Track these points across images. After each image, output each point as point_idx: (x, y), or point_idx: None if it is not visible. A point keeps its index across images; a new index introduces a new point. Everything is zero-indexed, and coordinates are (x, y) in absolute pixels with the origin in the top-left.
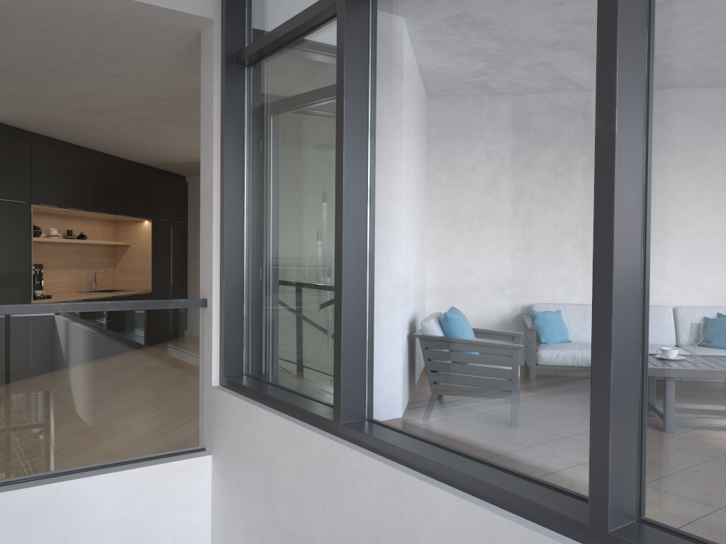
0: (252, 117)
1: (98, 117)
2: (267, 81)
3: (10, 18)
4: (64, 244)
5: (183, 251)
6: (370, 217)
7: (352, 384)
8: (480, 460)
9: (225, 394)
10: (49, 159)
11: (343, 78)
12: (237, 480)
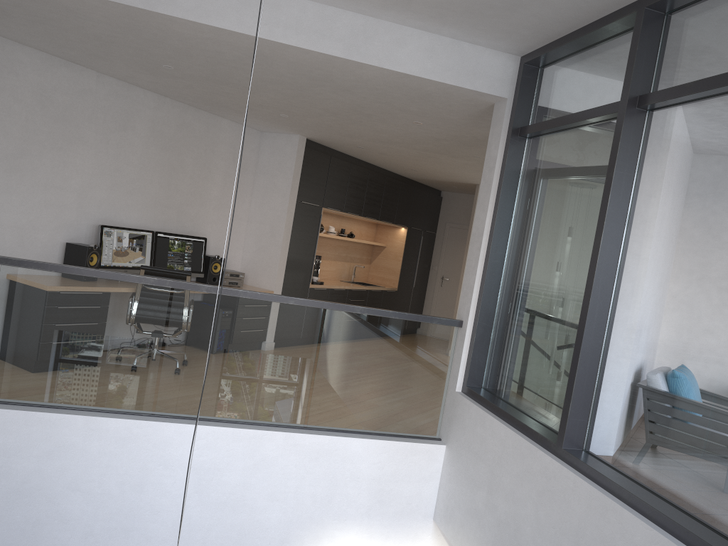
0: (525, 181)
1: (387, 145)
2: (544, 155)
3: (355, 87)
4: (337, 239)
5: (428, 257)
6: (615, 290)
7: (577, 420)
8: (675, 505)
9: (465, 401)
10: (341, 171)
11: (612, 177)
12: (465, 471)
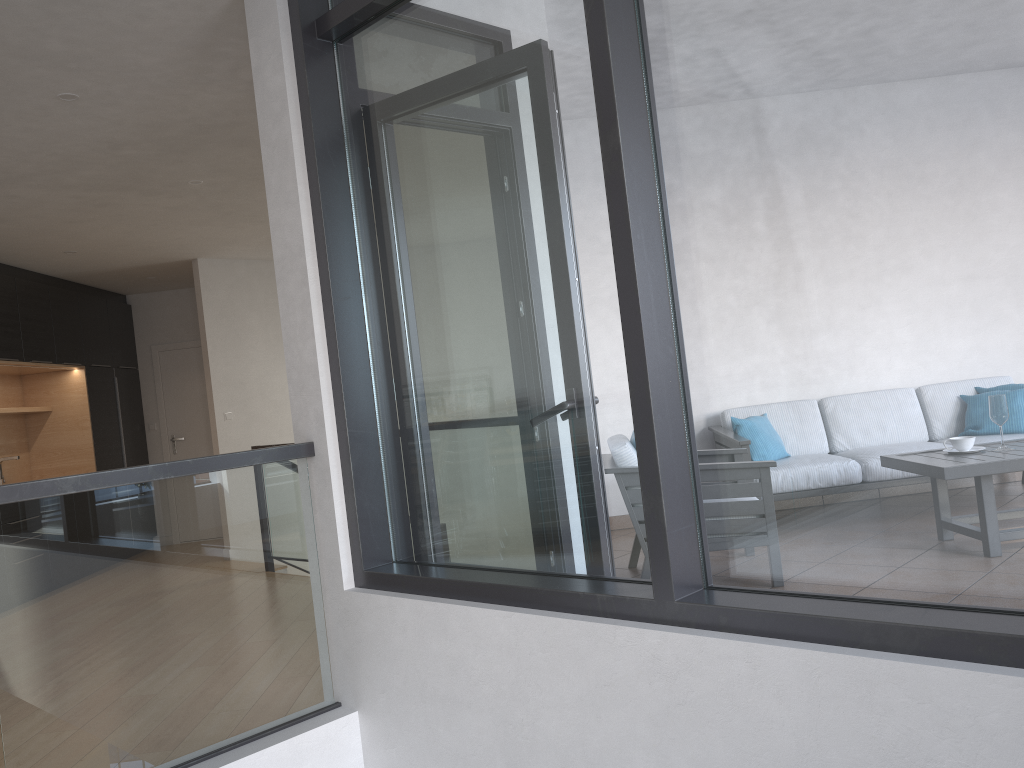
0: (359, 124)
1: (6, 190)
2: (389, 55)
3: None
4: None
5: (137, 412)
6: (669, 237)
7: (680, 529)
8: (1005, 609)
9: (379, 600)
10: None
11: None
12: (430, 745)
